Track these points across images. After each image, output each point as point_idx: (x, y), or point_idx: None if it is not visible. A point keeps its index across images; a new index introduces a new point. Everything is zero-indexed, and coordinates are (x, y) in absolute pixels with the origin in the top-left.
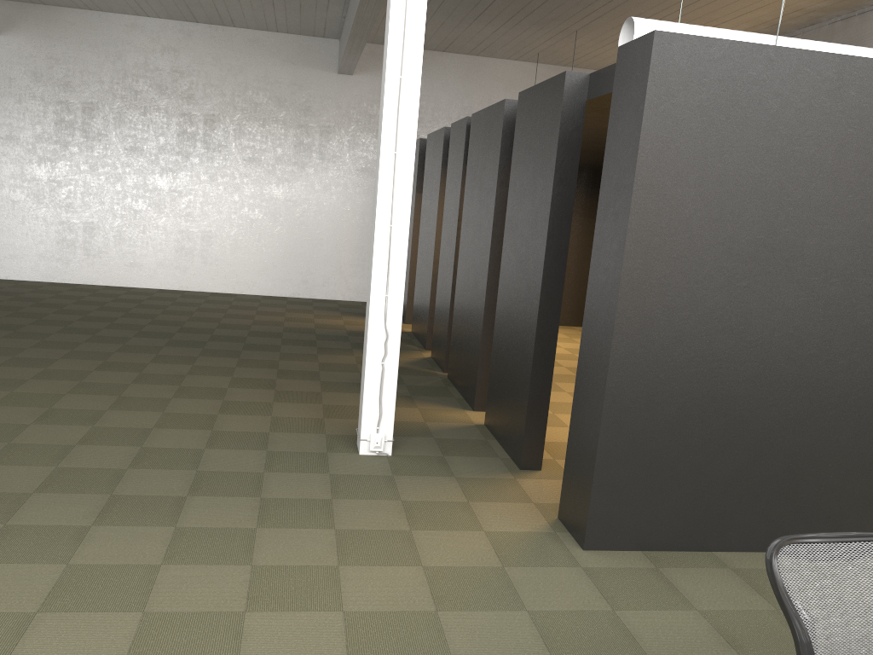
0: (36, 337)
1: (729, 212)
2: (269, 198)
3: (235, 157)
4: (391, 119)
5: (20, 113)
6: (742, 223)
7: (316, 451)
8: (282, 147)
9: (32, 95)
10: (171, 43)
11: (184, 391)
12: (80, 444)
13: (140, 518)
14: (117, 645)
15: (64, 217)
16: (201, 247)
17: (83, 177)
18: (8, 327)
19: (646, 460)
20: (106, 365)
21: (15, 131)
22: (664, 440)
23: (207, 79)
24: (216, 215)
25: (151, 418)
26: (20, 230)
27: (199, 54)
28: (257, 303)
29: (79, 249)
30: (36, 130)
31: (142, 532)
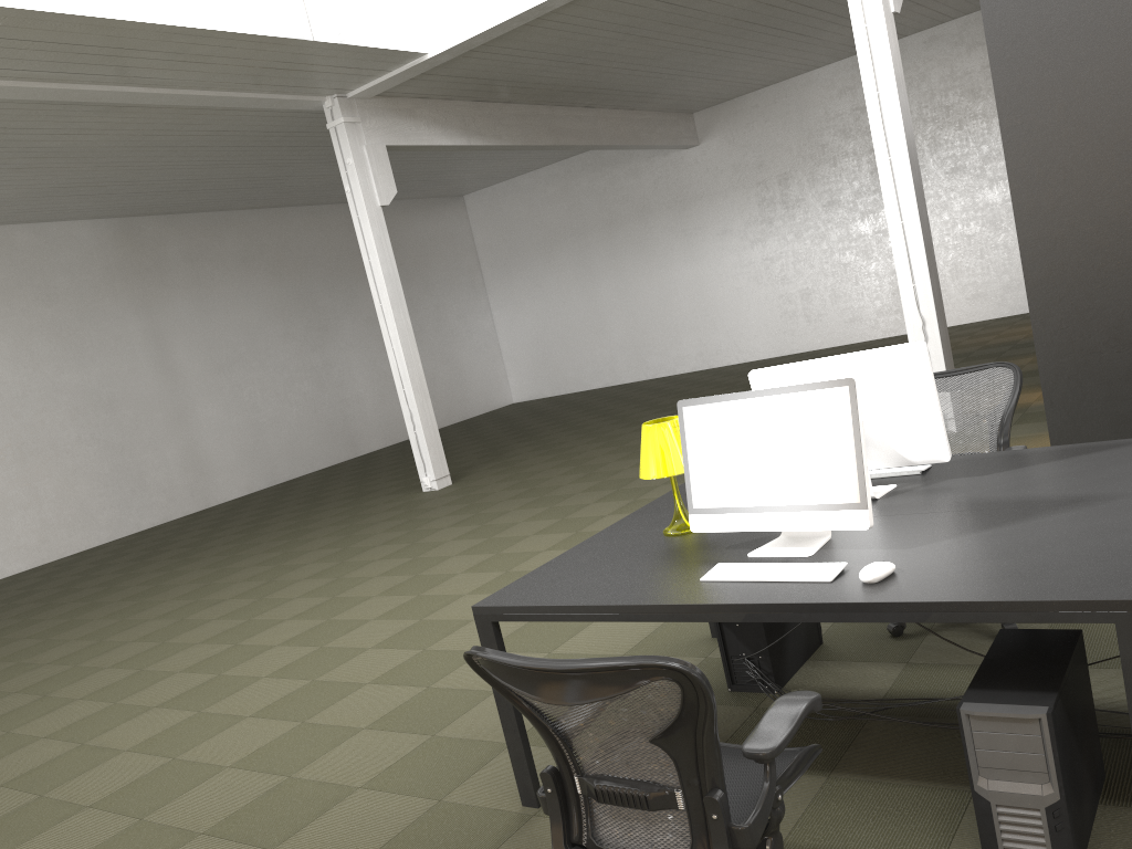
0: None
1: (1112, 118)
2: (984, 205)
3: (935, 174)
4: (878, 131)
5: (728, 207)
6: (1131, 123)
7: None
8: (987, 142)
9: (735, 187)
10: (846, 83)
11: None
12: None
13: None
14: None
15: (781, 290)
16: None
17: (791, 247)
18: None
19: (1097, 376)
20: None
21: (727, 224)
22: (1111, 352)
23: None
24: None
25: None
26: (747, 314)
27: None
28: (981, 327)
29: (800, 317)
30: (743, 217)
31: None
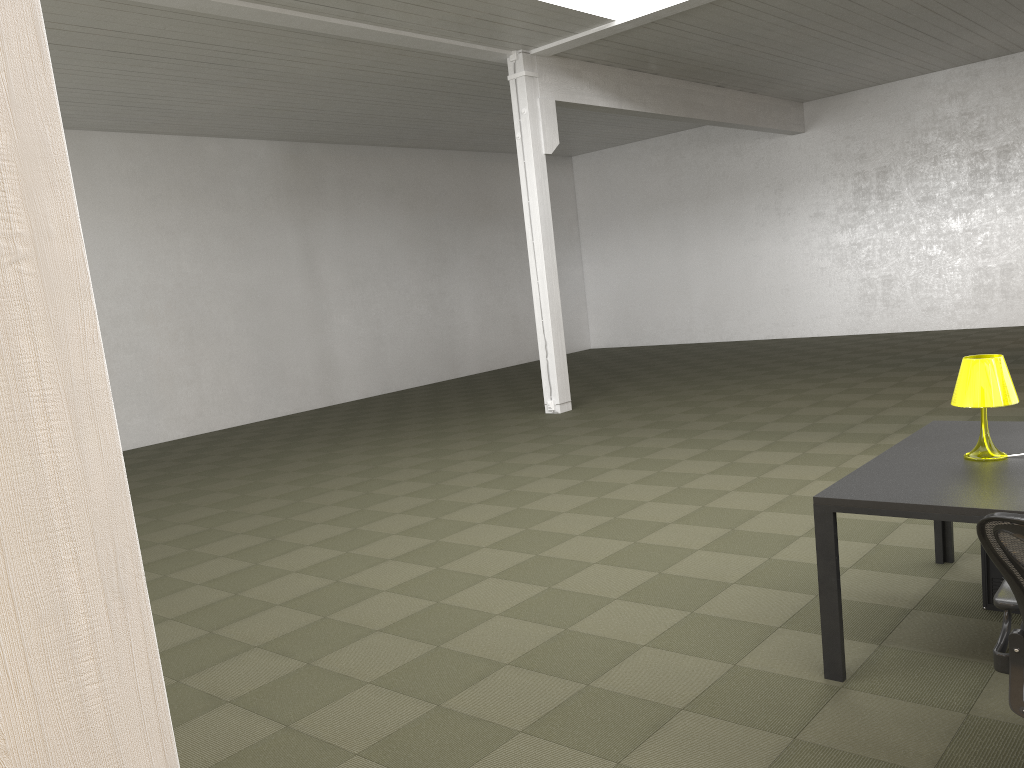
0: (826, 367)
1: None
2: None
3: None
4: None
5: (823, 192)
6: None
7: (1018, 415)
8: None
9: (833, 174)
10: (958, 89)
11: (929, 389)
12: (833, 414)
13: (854, 440)
14: (817, 474)
15: (864, 274)
16: (1000, 282)
17: (880, 235)
18: (808, 364)
19: None
20: (874, 379)
21: (820, 208)
22: None
23: (998, 112)
24: (1016, 246)
25: (891, 403)
26: (828, 292)
27: (987, 90)
28: None
29: (878, 301)
30: (837, 203)
31: (852, 445)
